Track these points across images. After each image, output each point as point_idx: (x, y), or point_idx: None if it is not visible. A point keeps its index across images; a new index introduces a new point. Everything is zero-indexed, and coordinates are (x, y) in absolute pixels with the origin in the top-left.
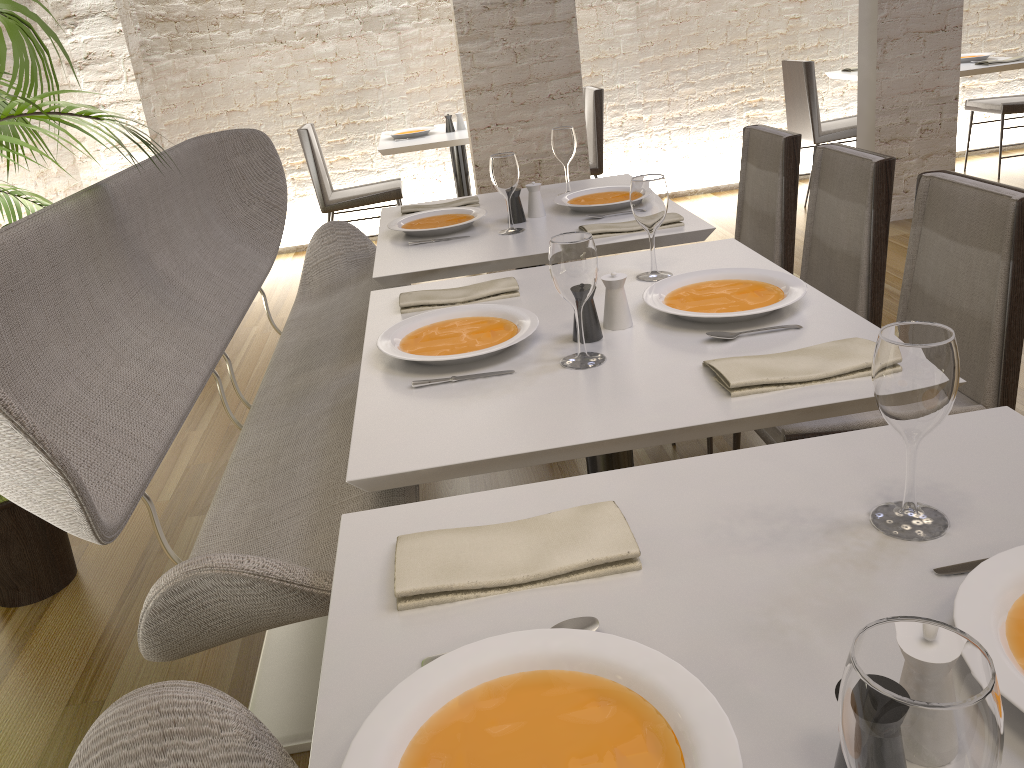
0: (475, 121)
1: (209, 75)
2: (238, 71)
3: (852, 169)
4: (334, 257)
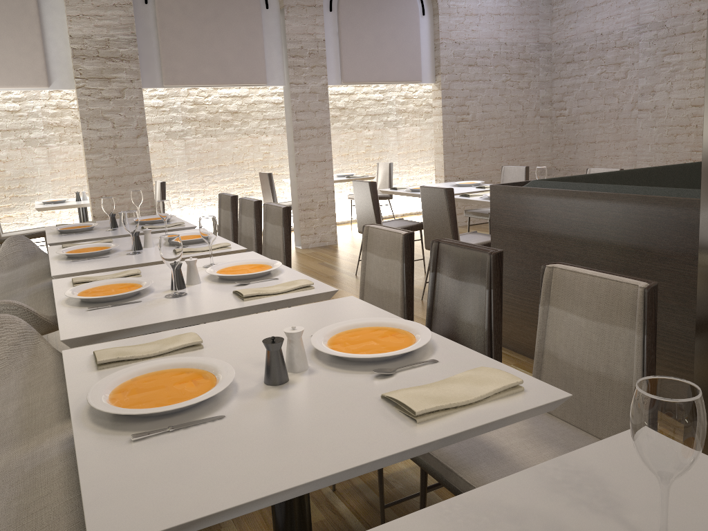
0: (94, 193)
1: None
2: None
3: (249, 205)
4: (16, 252)
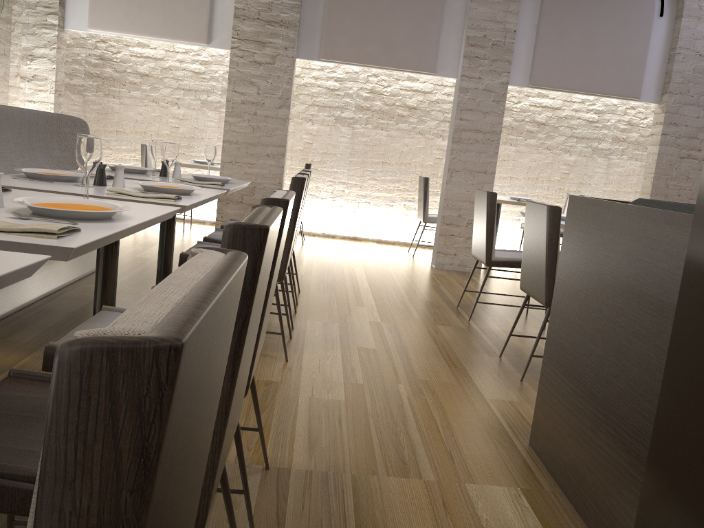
0: (225, 157)
1: (113, 109)
2: (129, 111)
3: None
4: None
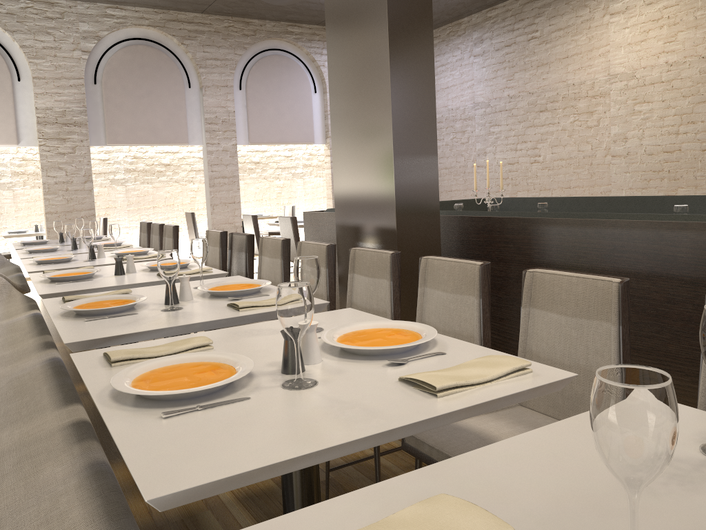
0: (49, 224)
1: None
2: None
3: (157, 227)
4: None
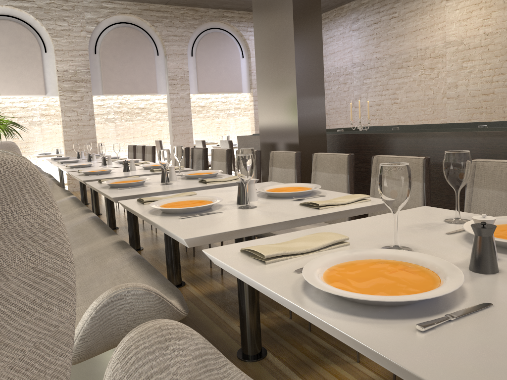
0: (66, 148)
1: None
2: None
3: (140, 148)
4: None
